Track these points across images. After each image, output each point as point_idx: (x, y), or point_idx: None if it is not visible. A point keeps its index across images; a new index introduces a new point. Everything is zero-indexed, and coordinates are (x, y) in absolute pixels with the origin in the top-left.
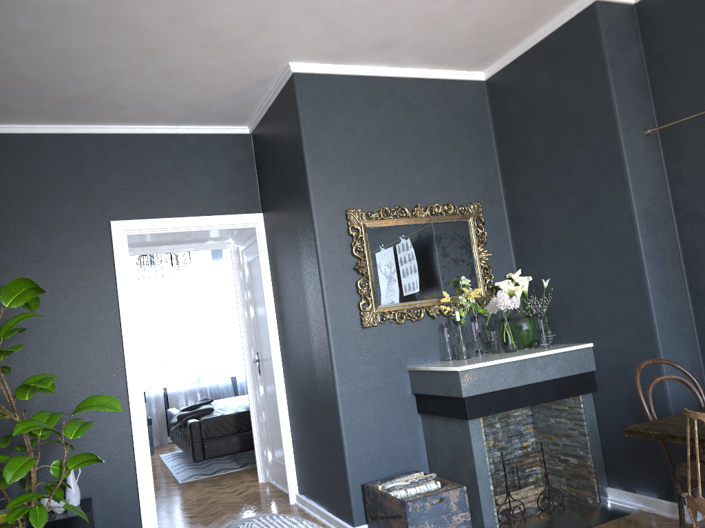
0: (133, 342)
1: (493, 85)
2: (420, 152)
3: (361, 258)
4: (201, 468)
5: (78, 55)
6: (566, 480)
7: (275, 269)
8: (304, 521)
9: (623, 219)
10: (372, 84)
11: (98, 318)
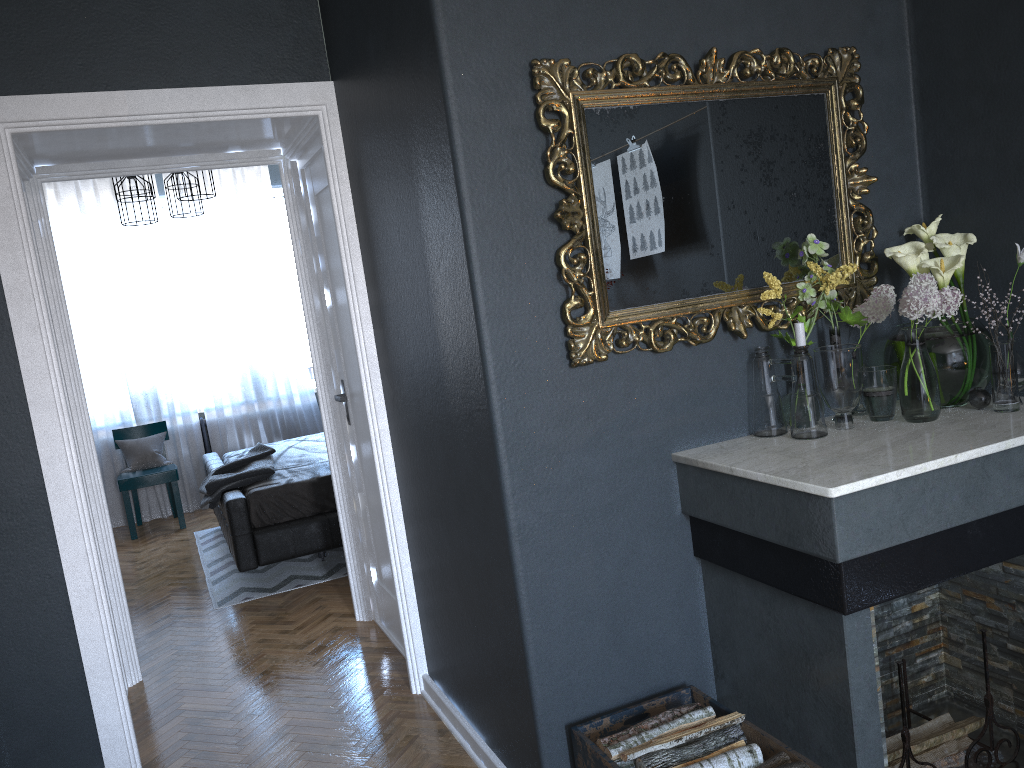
0: (49, 383)
1: None
2: None
3: (570, 192)
4: (258, 572)
5: None
6: (1017, 696)
7: (364, 214)
8: None
9: None
10: None
11: None
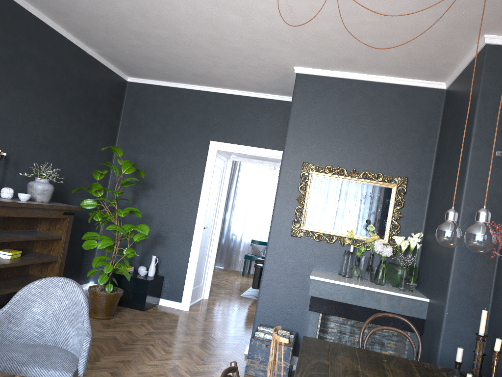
0: (203, 207)
1: (447, 94)
2: (370, 134)
3: (303, 194)
4: None
5: (184, 56)
6: None
7: None
8: (78, 287)
9: None
10: (349, 84)
11: (191, 190)
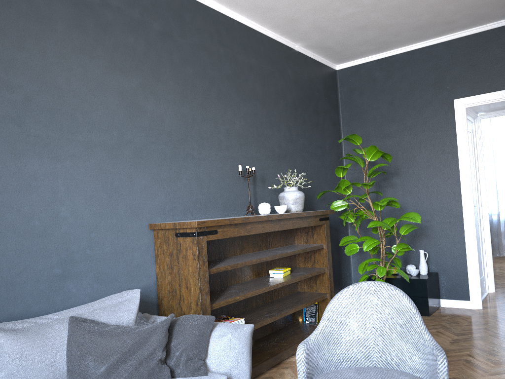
0: (467, 180)
1: None
2: None
3: None
4: None
5: (405, 4)
6: None
7: None
8: (397, 290)
9: None
10: None
11: (445, 164)
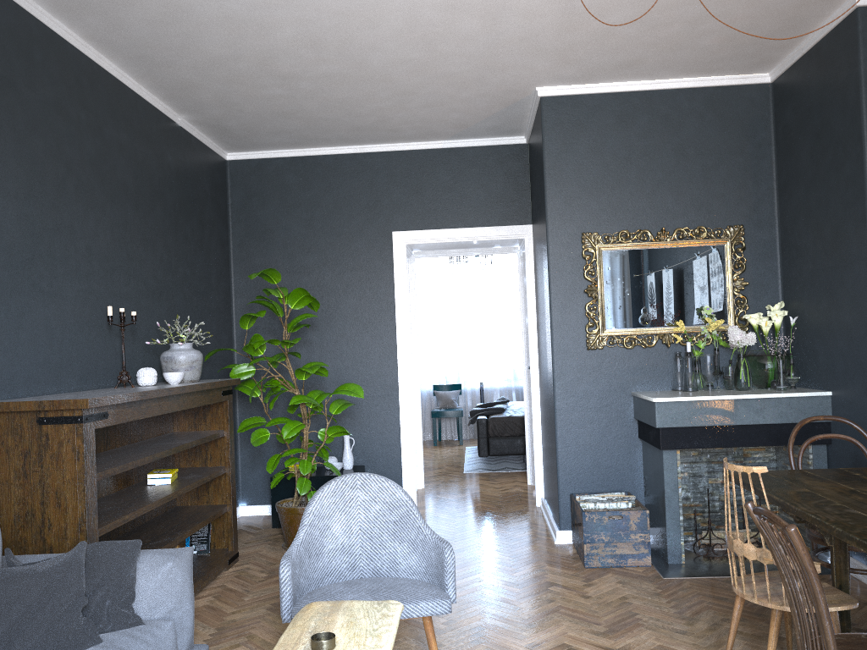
0: (405, 340)
1: (777, 89)
2: (674, 171)
3: (592, 282)
4: (490, 464)
5: (351, 101)
6: None
7: (536, 282)
8: (389, 481)
9: (861, 260)
10: (626, 100)
11: (378, 317)
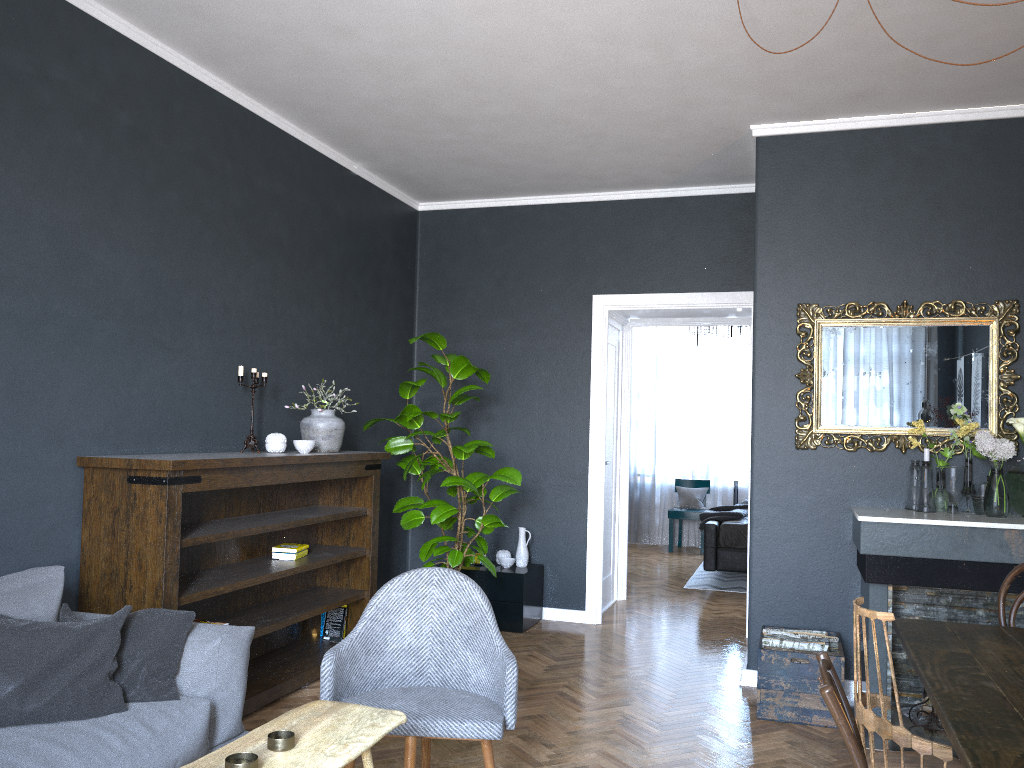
0: (599, 422)
1: None
2: (926, 229)
3: (807, 365)
4: (722, 581)
5: (534, 145)
6: None
7: None
8: (468, 581)
9: None
10: (866, 139)
11: (571, 393)
